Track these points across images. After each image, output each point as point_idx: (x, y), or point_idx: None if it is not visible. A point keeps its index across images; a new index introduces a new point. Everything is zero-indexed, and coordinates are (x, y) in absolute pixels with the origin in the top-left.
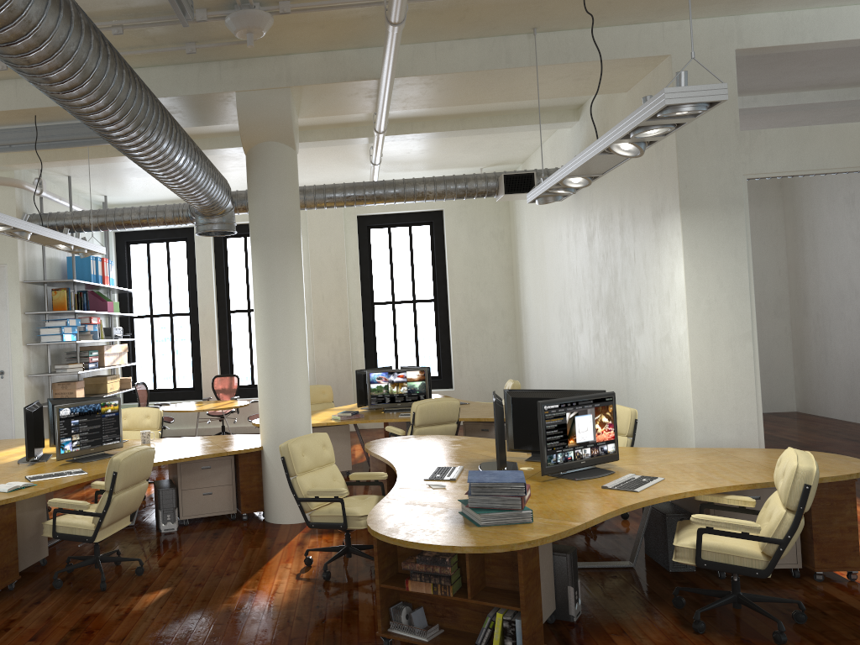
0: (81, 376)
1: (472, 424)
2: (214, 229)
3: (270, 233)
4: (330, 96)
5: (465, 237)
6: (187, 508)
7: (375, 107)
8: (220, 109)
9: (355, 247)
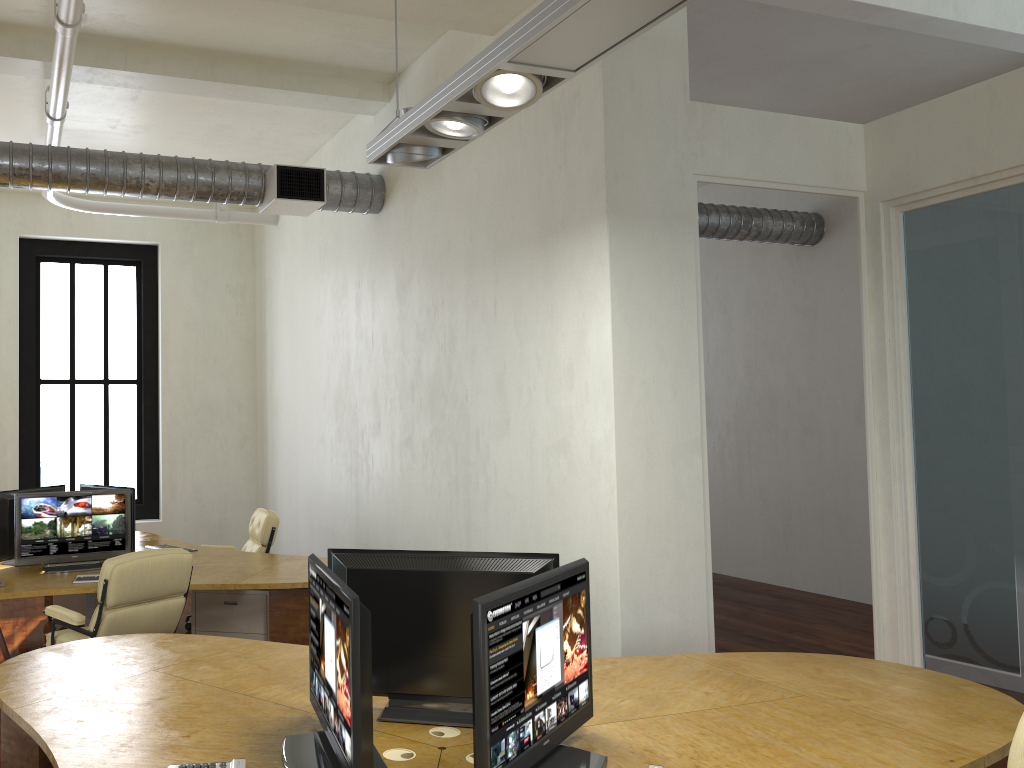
0: None
1: (208, 592)
2: None
3: None
4: None
5: (190, 288)
6: None
7: None
8: None
9: (14, 287)
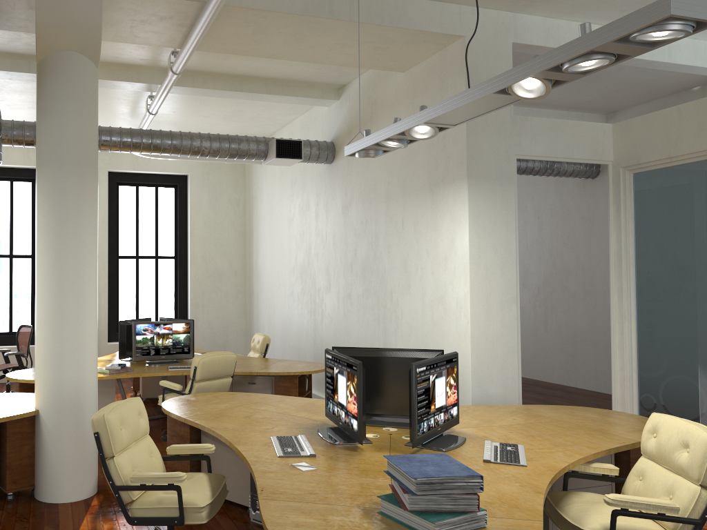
0: None
1: (239, 377)
2: None
3: (65, 158)
4: (142, 14)
5: (207, 201)
6: None
7: (181, 42)
8: (8, 5)
9: (105, 201)
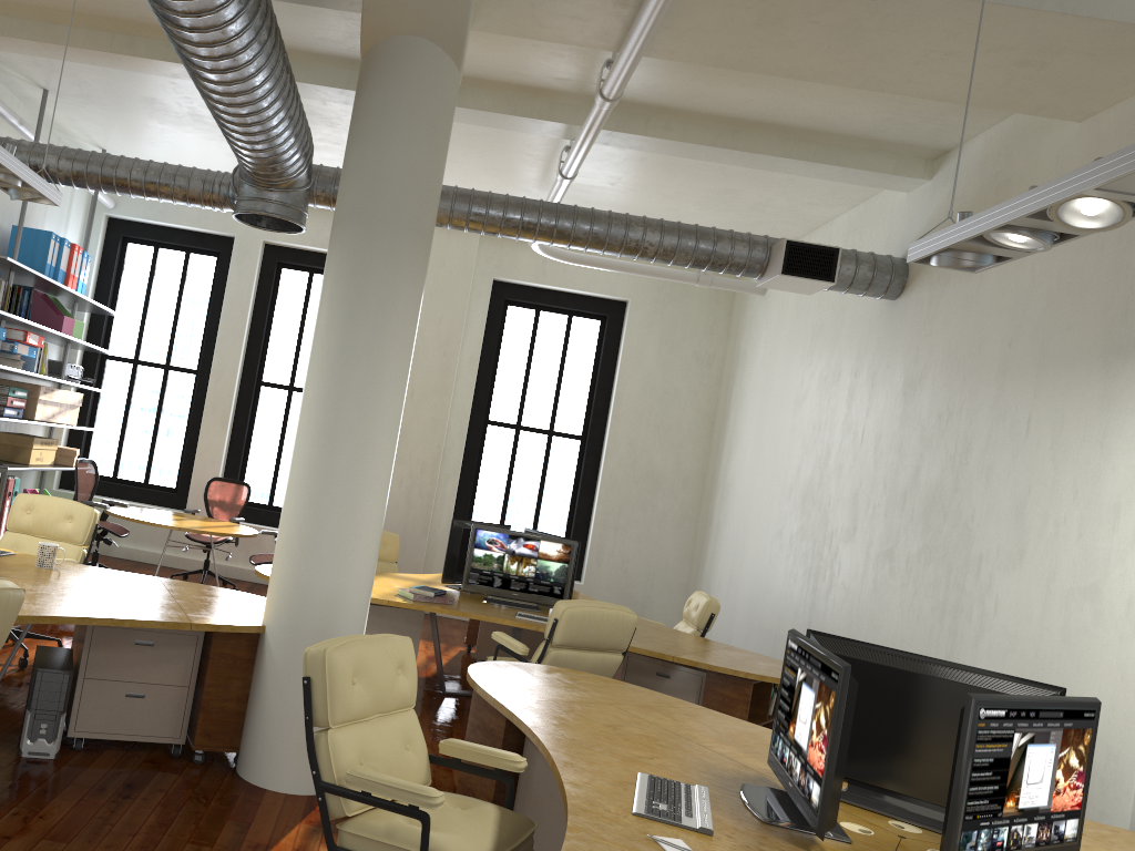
0: None
1: (641, 659)
2: (267, 212)
3: (377, 214)
4: None
5: (653, 351)
6: (88, 716)
7: (621, 39)
8: None
9: (480, 327)
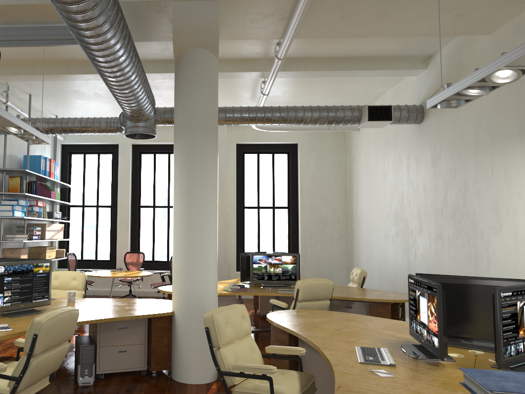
0: (27, 246)
1: (337, 301)
2: (139, 131)
3: (193, 125)
4: (250, 15)
5: (313, 163)
6: (103, 363)
7: (283, 33)
8: (155, 22)
9: (234, 165)
